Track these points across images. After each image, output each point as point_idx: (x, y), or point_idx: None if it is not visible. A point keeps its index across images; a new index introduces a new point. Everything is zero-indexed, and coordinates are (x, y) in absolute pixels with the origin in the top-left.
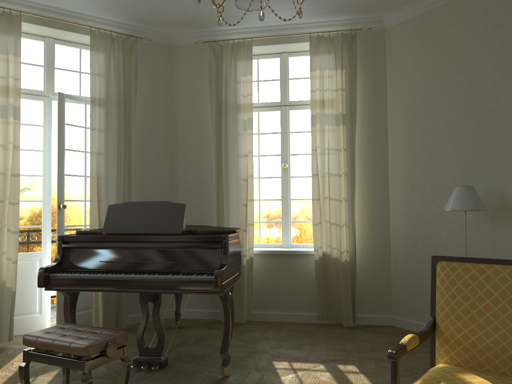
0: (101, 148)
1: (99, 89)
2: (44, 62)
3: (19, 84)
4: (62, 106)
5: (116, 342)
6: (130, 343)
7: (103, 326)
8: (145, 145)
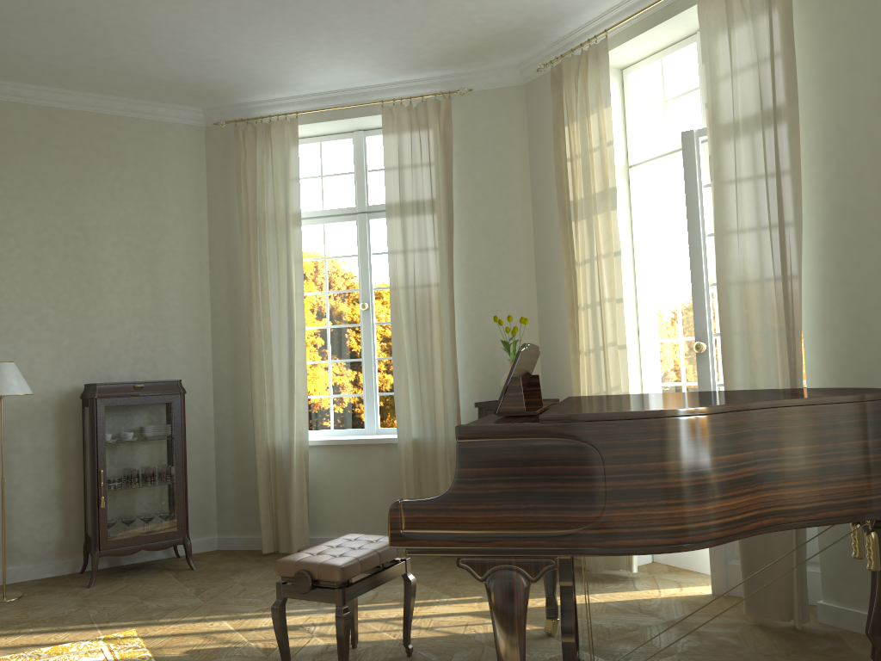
0: (721, 221)
1: (711, 98)
2: (698, 79)
3: (612, 150)
4: (691, 155)
5: (315, 574)
6: (705, 652)
7: (744, 602)
8: (859, 178)
